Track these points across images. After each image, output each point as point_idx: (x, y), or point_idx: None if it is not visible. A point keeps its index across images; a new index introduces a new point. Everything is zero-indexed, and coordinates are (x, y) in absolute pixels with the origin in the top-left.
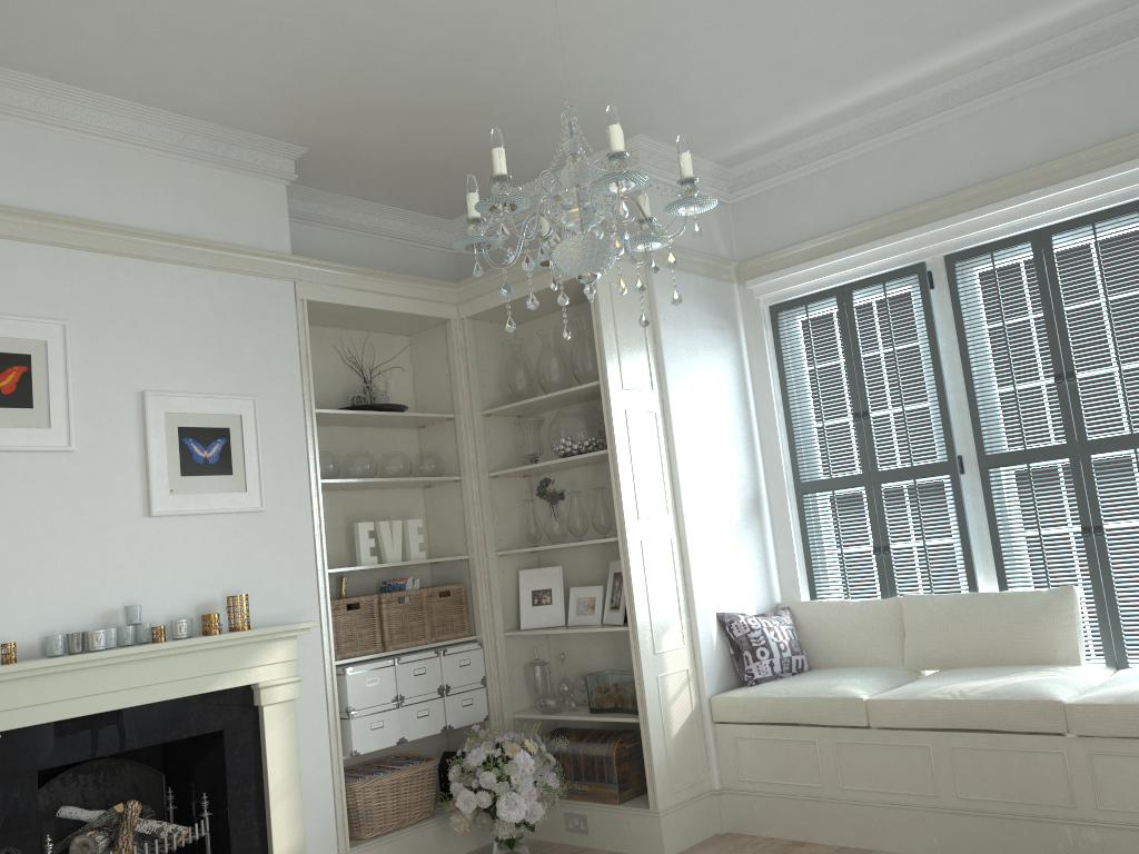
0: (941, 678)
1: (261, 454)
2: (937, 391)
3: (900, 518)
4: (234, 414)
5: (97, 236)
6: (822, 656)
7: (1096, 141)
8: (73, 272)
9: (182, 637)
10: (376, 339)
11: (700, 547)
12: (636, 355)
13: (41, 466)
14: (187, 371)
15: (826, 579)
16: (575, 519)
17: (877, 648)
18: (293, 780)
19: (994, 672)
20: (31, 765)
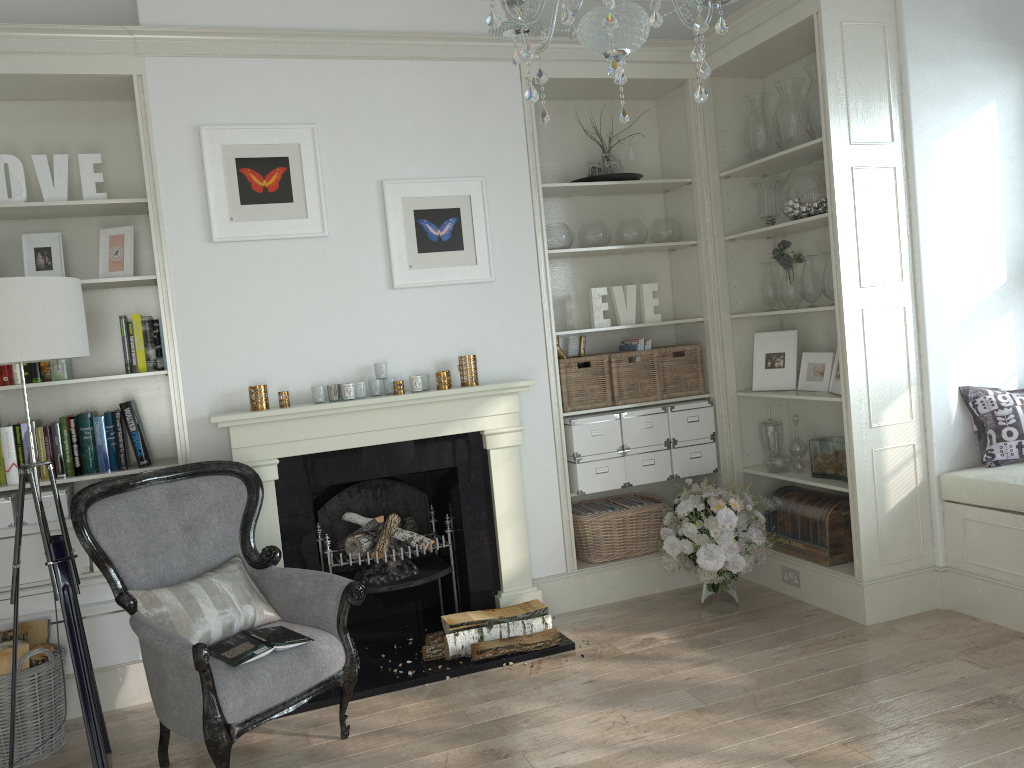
0: None
1: (489, 230)
2: None
3: None
4: (463, 195)
5: (334, 44)
6: None
7: None
8: (318, 80)
9: (417, 391)
10: (620, 107)
11: (942, 316)
12: (873, 103)
13: (303, 250)
14: (420, 159)
15: None
16: (806, 285)
17: None
18: (517, 511)
19: None
20: (306, 483)
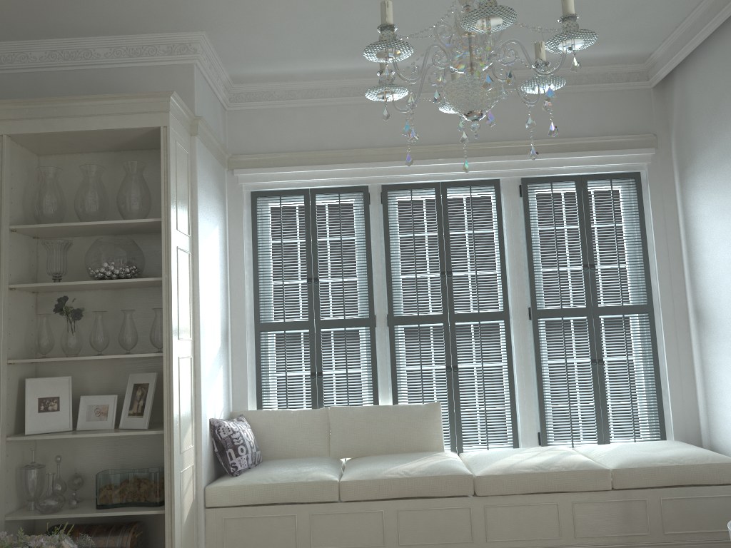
0: (375, 463)
1: None
2: (367, 271)
3: (332, 353)
4: None
5: None
6: (269, 451)
7: (475, 140)
8: None
9: None
10: None
11: (205, 366)
12: (184, 204)
13: None
14: None
15: (268, 394)
16: (101, 335)
17: (312, 444)
18: None
19: (402, 457)
20: None
